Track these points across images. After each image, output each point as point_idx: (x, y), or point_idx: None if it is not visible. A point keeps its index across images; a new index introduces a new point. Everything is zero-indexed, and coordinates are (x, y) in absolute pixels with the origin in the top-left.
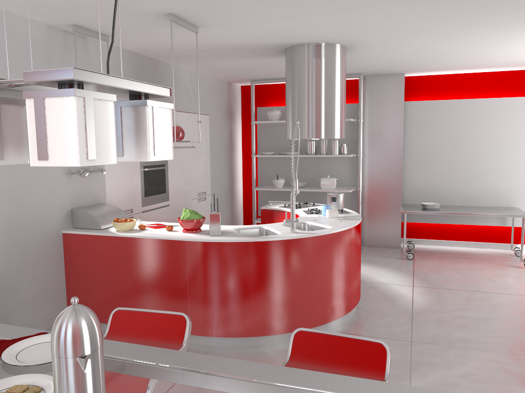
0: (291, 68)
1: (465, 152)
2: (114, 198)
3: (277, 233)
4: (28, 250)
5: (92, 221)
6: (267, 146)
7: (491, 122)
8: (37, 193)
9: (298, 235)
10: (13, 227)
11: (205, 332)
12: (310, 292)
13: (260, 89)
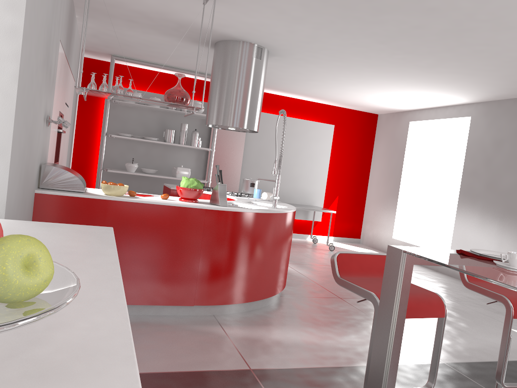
0: (230, 60)
1: (287, 159)
2: (49, 159)
3: (259, 208)
4: (25, 210)
5: (72, 182)
6: (114, 127)
7: (306, 138)
8: (35, 137)
9: (285, 210)
10: (25, 178)
11: (211, 301)
12: (283, 261)
13: (106, 66)
